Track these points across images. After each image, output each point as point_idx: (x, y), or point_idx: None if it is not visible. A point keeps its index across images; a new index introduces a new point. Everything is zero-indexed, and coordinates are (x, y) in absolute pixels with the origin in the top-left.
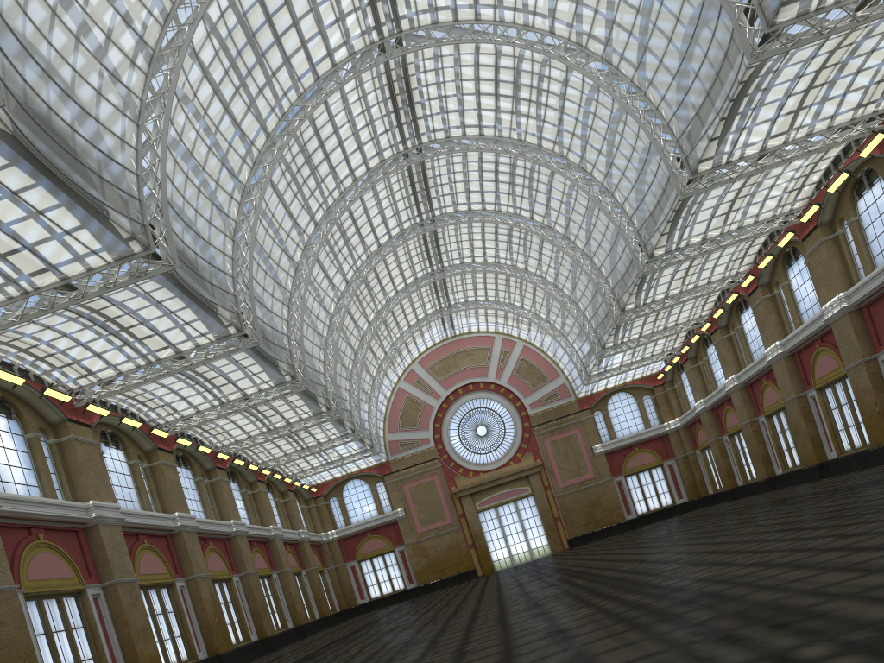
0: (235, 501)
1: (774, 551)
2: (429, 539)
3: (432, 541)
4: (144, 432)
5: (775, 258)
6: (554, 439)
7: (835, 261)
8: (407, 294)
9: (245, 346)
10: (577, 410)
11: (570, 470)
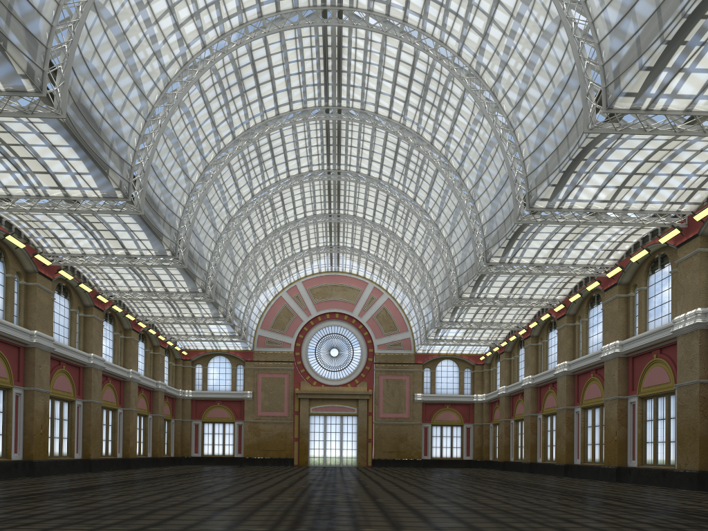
0: (102, 339)
1: (439, 530)
2: (265, 423)
3: (267, 426)
4: (29, 255)
5: (582, 297)
6: (387, 378)
7: (621, 315)
8: (304, 224)
9: (127, 212)
10: (412, 362)
11: (391, 406)
